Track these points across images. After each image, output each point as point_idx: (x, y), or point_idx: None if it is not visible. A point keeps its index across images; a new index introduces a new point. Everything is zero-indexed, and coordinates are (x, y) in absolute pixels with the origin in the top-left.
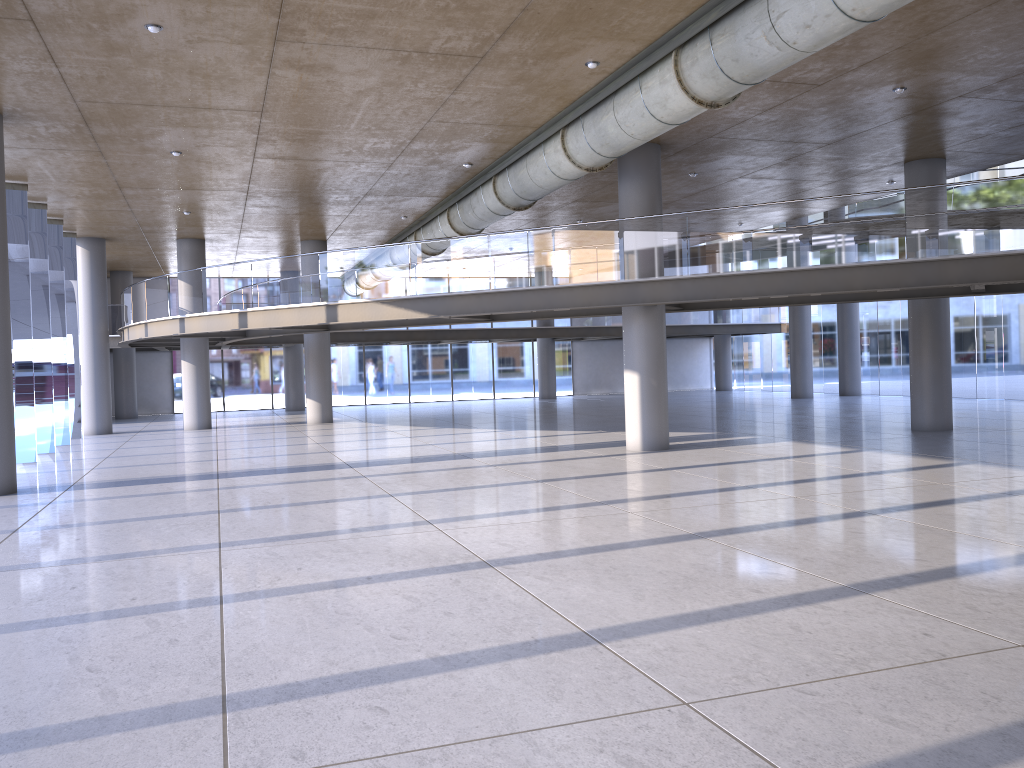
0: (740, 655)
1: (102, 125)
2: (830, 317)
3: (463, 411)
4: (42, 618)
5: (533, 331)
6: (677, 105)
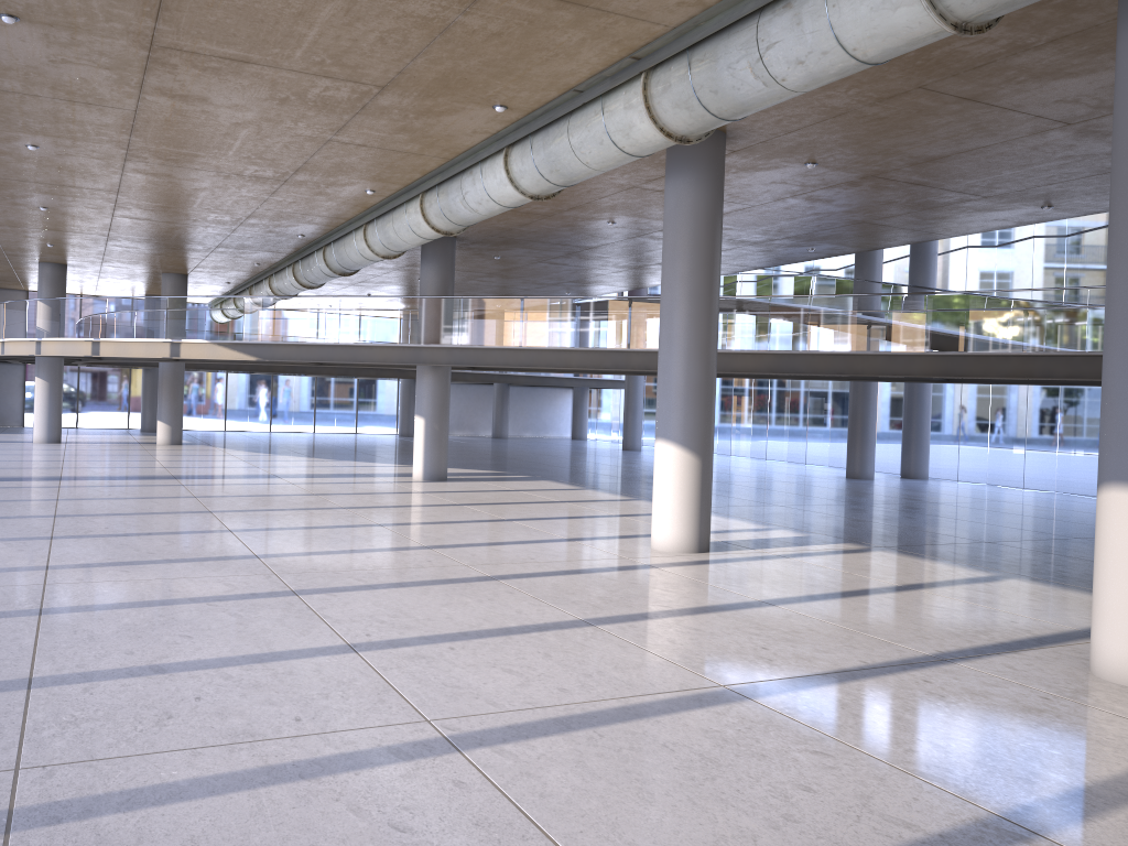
0: (324, 563)
1: None
2: None
3: (314, 442)
4: None
5: (392, 371)
6: (426, 229)
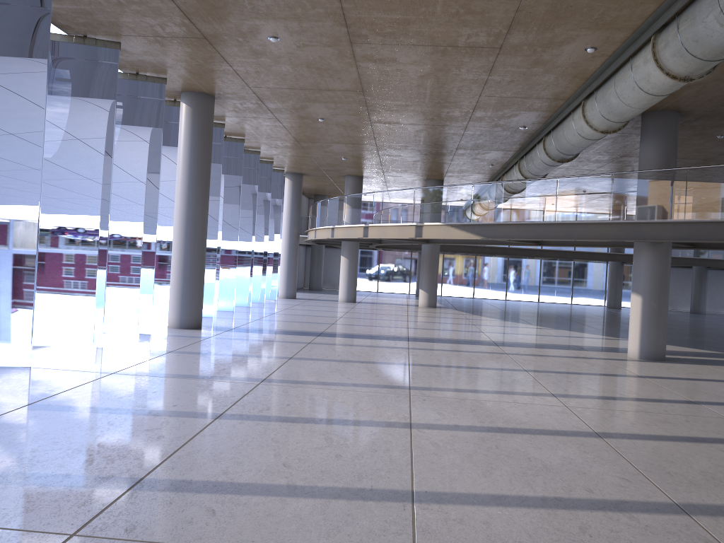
0: (507, 539)
1: (271, 102)
2: None
3: (536, 310)
4: (117, 407)
5: (602, 255)
6: (657, 80)
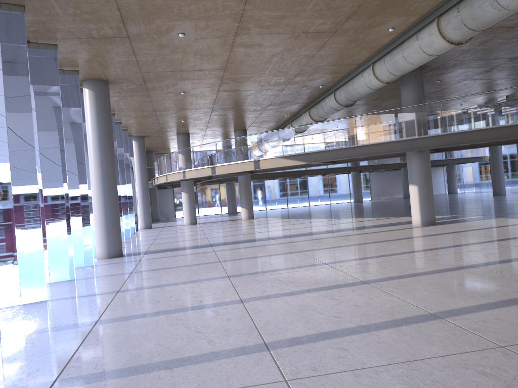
0: None
1: (151, 82)
2: (510, 151)
3: (317, 210)
4: (164, 310)
5: (350, 168)
6: (438, 45)
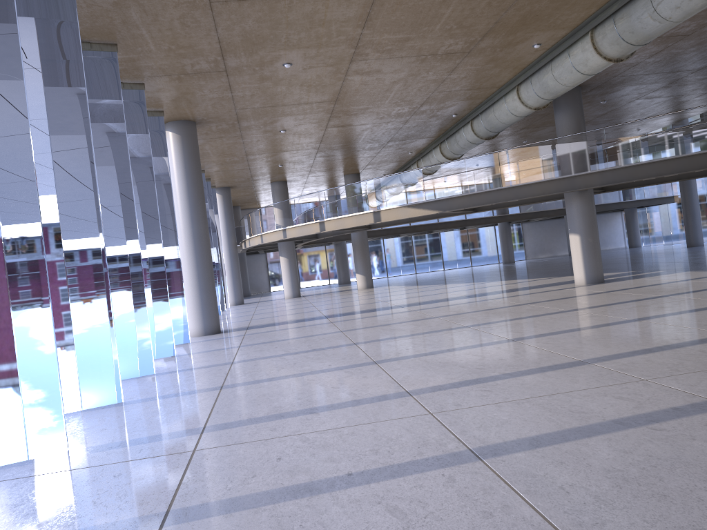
0: (671, 362)
1: (246, 121)
2: None
3: (454, 275)
4: (291, 374)
5: (496, 218)
6: (594, 63)
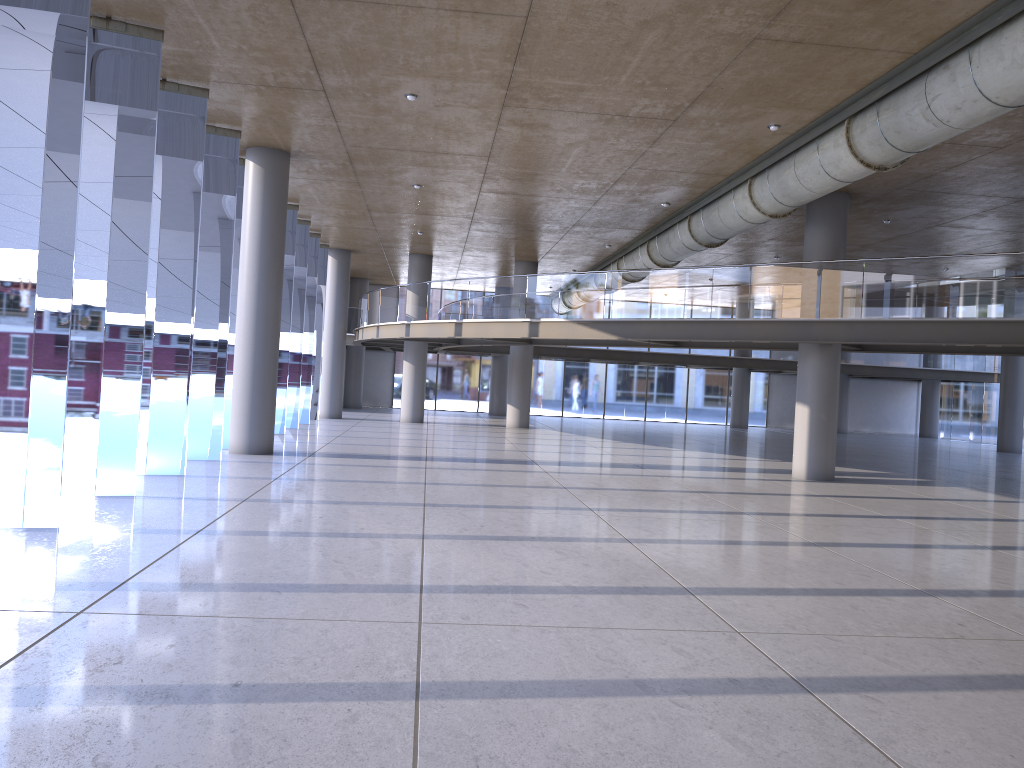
0: (797, 615)
1: (362, 163)
2: None
3: (651, 430)
4: (302, 531)
5: (728, 360)
6: (848, 166)
